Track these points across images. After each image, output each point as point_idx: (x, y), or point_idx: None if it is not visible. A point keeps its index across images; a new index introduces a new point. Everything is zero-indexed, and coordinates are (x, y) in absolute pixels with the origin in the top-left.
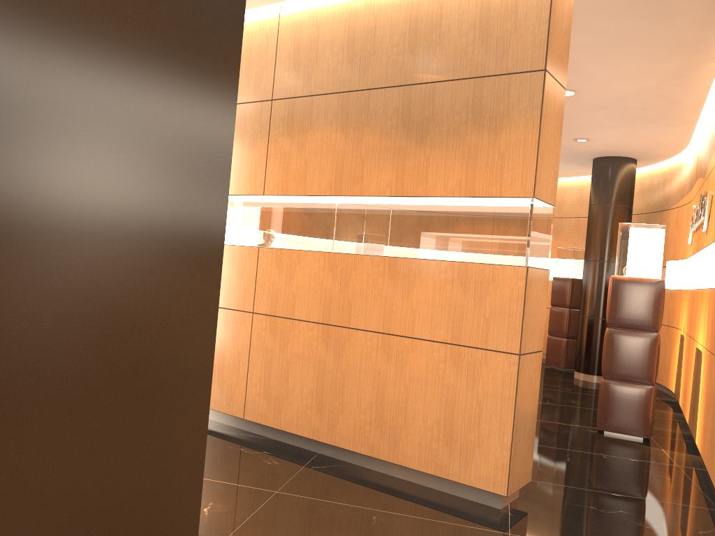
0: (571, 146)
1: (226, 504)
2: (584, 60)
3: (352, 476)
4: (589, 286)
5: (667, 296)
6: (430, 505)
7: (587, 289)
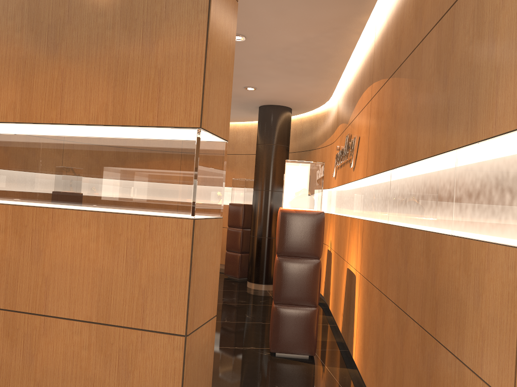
0: (242, 94)
1: None
2: None
3: None
4: (258, 211)
5: None
6: None
7: (256, 213)
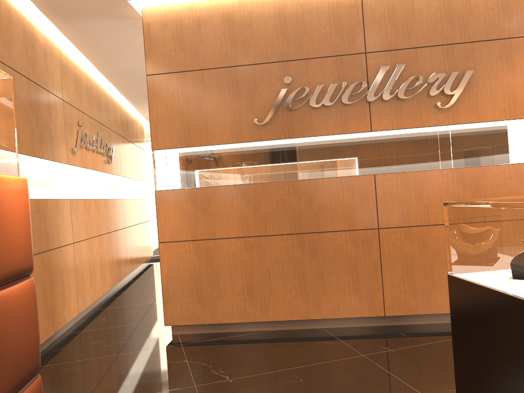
0: None
1: None
2: None
3: None
4: None
5: None
6: None
7: None
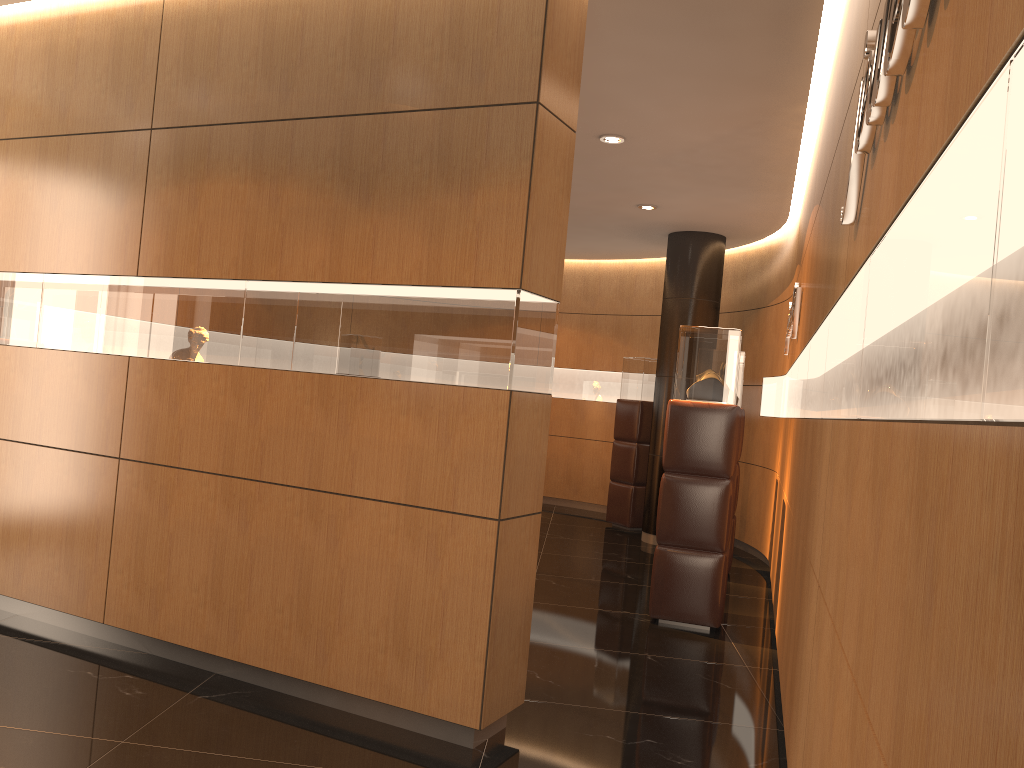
0: (636, 215)
1: (28, 767)
2: (627, 93)
3: (257, 708)
4: (662, 412)
5: (763, 427)
6: (366, 749)
7: (659, 416)
